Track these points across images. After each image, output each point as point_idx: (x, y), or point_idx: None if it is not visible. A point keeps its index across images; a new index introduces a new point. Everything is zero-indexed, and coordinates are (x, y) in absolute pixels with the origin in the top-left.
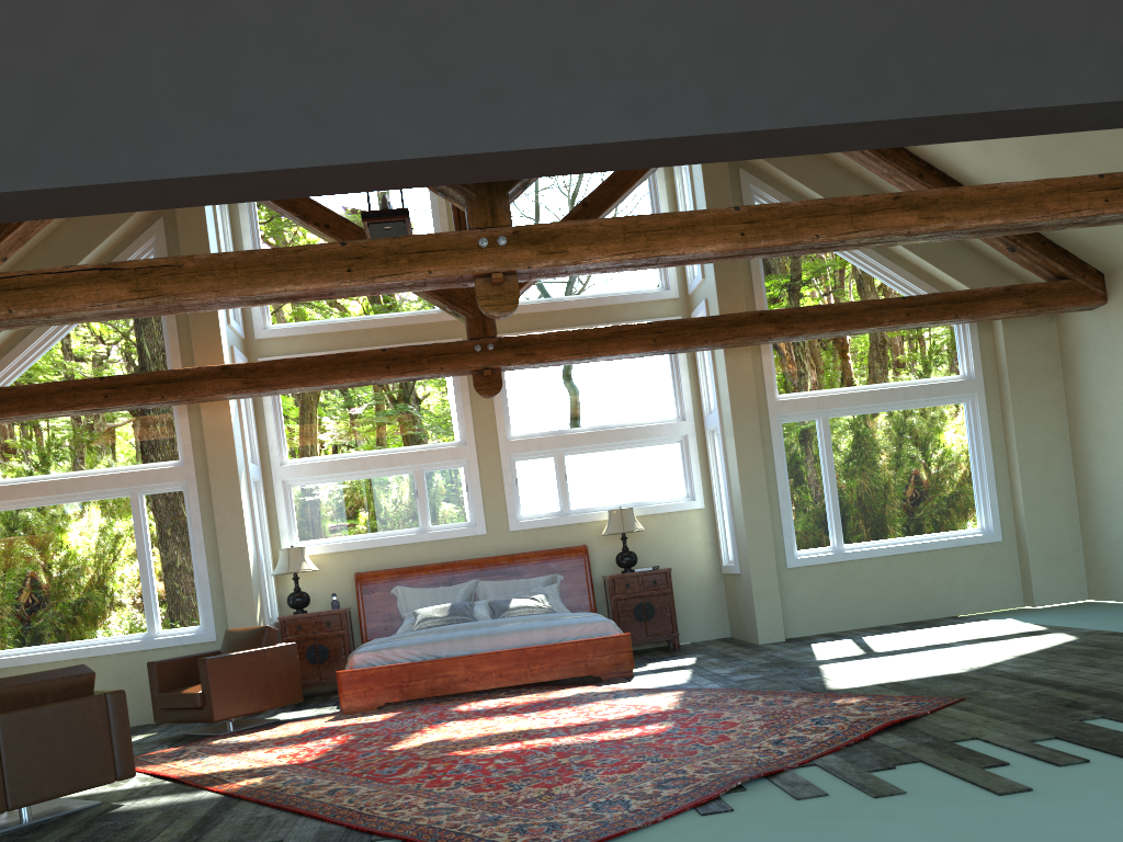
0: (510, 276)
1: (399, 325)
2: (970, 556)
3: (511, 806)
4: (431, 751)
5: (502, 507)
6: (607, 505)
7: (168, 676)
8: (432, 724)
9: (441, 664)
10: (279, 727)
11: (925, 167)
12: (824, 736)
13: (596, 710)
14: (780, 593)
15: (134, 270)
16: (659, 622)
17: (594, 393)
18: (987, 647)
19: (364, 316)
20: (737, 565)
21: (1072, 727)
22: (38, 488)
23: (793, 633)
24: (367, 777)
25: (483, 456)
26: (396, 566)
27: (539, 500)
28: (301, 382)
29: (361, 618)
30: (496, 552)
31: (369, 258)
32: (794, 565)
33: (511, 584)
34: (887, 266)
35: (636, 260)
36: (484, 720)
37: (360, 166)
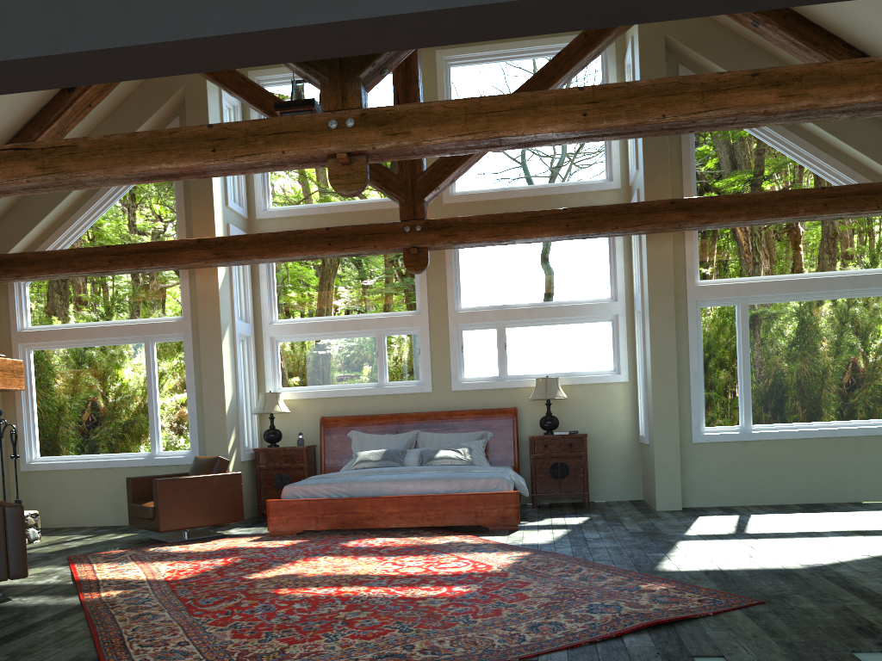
0: (359, 157)
1: (372, 209)
2: (881, 445)
3: (234, 660)
4: (269, 585)
5: (447, 369)
6: (540, 374)
7: (141, 490)
8: (309, 556)
9: (351, 503)
10: (212, 541)
11: (858, 56)
12: (580, 627)
13: (441, 562)
14: (683, 465)
15: (41, 150)
16: (572, 481)
17: (537, 273)
18: (853, 542)
19: (345, 201)
20: (646, 436)
21: (834, 660)
22: (78, 333)
23: (693, 503)
24: (187, 605)
25: (434, 325)
26: (355, 413)
27: (480, 365)
28: (258, 254)
29: (321, 455)
30: (439, 407)
31: (231, 139)
32: (699, 440)
33: (445, 437)
34: (822, 159)
35: (477, 141)
36: (348, 559)
37: (167, 45)
